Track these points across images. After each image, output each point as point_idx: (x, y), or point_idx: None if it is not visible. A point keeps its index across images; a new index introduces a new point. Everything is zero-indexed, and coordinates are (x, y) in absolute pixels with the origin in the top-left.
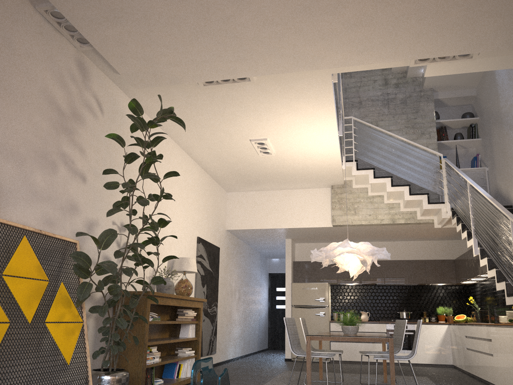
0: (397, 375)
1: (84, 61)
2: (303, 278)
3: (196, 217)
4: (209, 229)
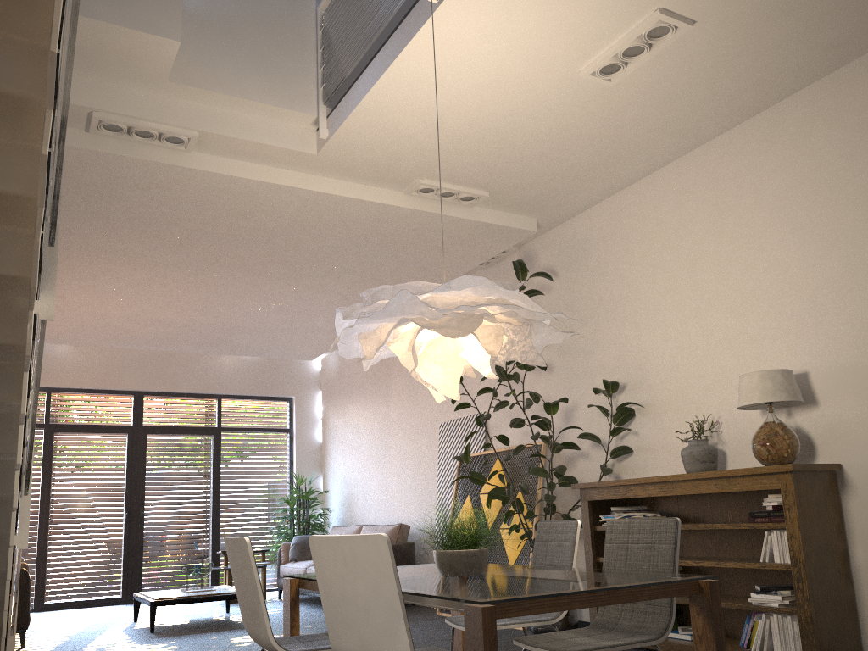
0: None
1: (528, 249)
2: None
3: None
4: None
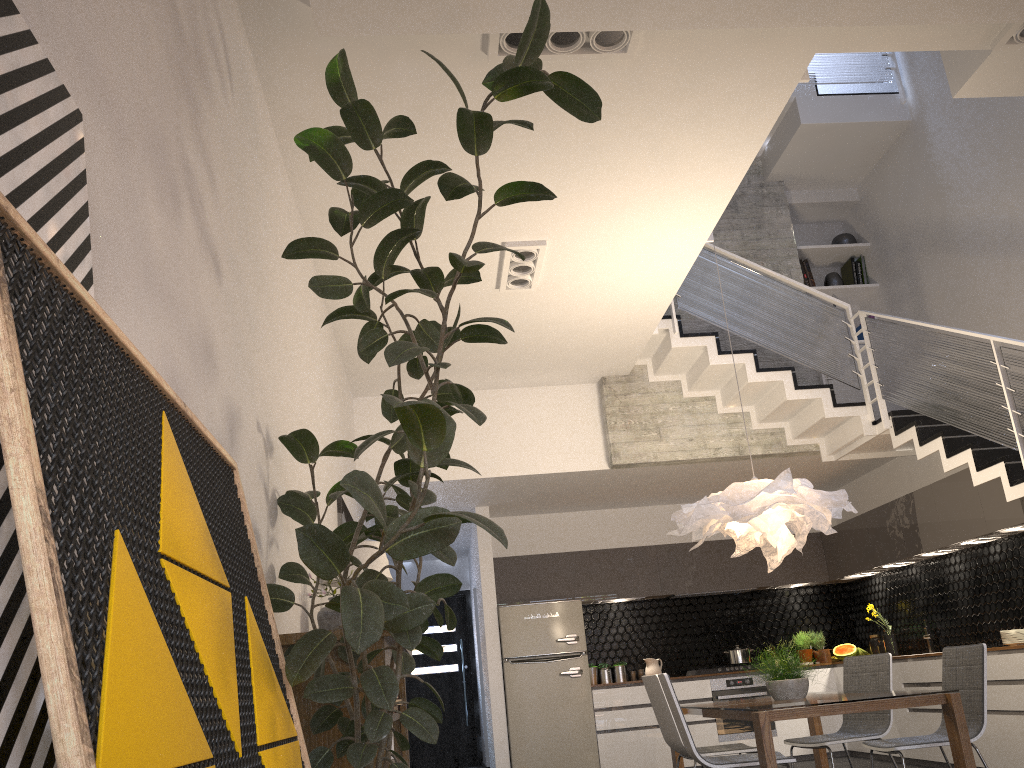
0: None
1: None
2: (518, 595)
3: None
4: None
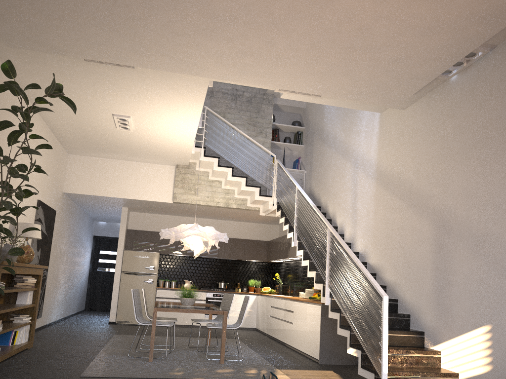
0: (214, 338)
1: None
2: (135, 246)
3: (39, 180)
4: (49, 191)
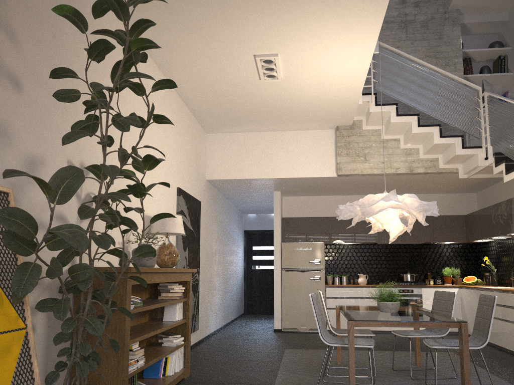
0: None
1: None
2: (294, 237)
3: (176, 162)
4: (189, 178)
